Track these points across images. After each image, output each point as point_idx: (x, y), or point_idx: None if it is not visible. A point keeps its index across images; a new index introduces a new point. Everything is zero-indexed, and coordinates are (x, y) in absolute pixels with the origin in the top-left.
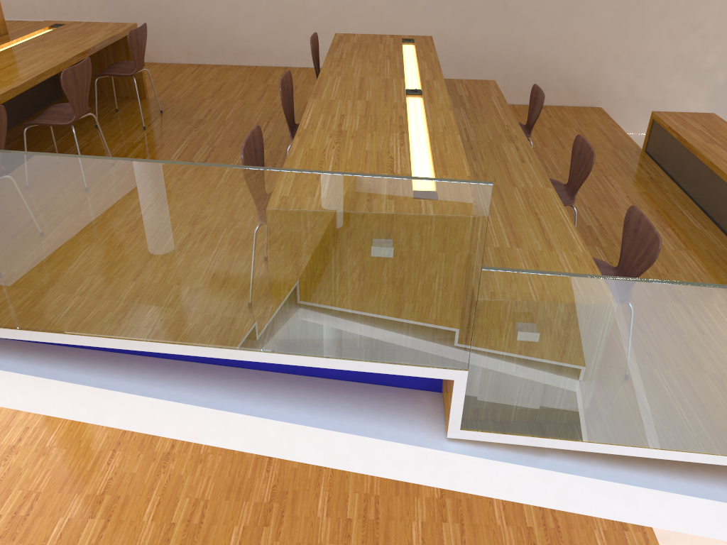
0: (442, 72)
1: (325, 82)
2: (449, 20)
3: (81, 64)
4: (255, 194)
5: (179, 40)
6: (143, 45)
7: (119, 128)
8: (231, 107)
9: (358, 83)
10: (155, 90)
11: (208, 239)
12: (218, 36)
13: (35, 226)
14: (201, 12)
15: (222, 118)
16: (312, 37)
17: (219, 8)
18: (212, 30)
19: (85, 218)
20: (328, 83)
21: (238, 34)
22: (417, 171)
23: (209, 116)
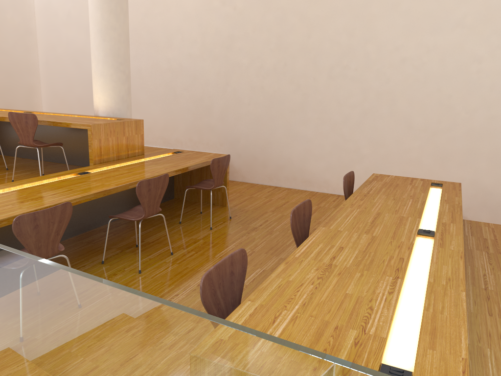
0: (474, 213)
1: (342, 213)
2: (483, 171)
3: (157, 178)
4: (174, 336)
5: (266, 169)
6: (223, 169)
7: (194, 226)
8: (283, 220)
9: (372, 217)
10: (228, 201)
11: (129, 371)
12: (292, 168)
13: (5, 314)
14: (283, 151)
15: (272, 228)
16: (347, 174)
17: (296, 150)
18: (289, 164)
19: (37, 318)
20: (344, 214)
21: (307, 168)
22: (397, 333)
23: (262, 225)
